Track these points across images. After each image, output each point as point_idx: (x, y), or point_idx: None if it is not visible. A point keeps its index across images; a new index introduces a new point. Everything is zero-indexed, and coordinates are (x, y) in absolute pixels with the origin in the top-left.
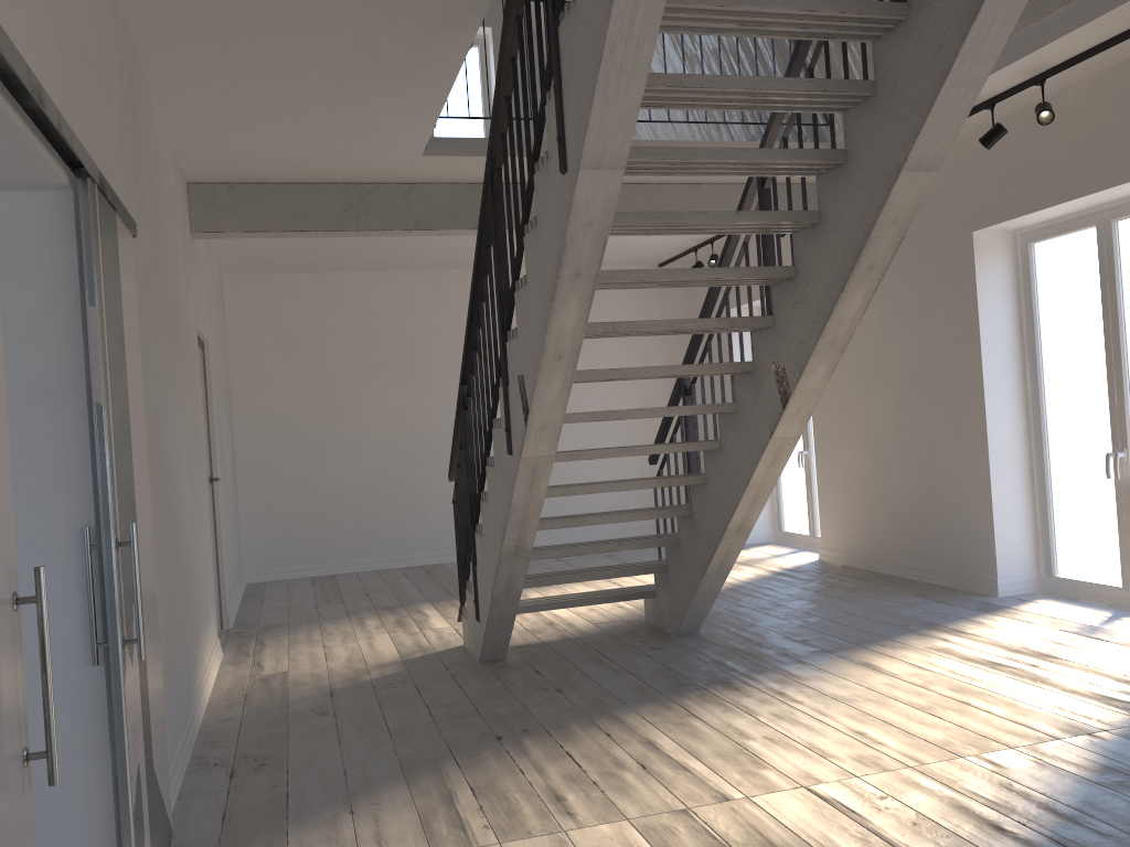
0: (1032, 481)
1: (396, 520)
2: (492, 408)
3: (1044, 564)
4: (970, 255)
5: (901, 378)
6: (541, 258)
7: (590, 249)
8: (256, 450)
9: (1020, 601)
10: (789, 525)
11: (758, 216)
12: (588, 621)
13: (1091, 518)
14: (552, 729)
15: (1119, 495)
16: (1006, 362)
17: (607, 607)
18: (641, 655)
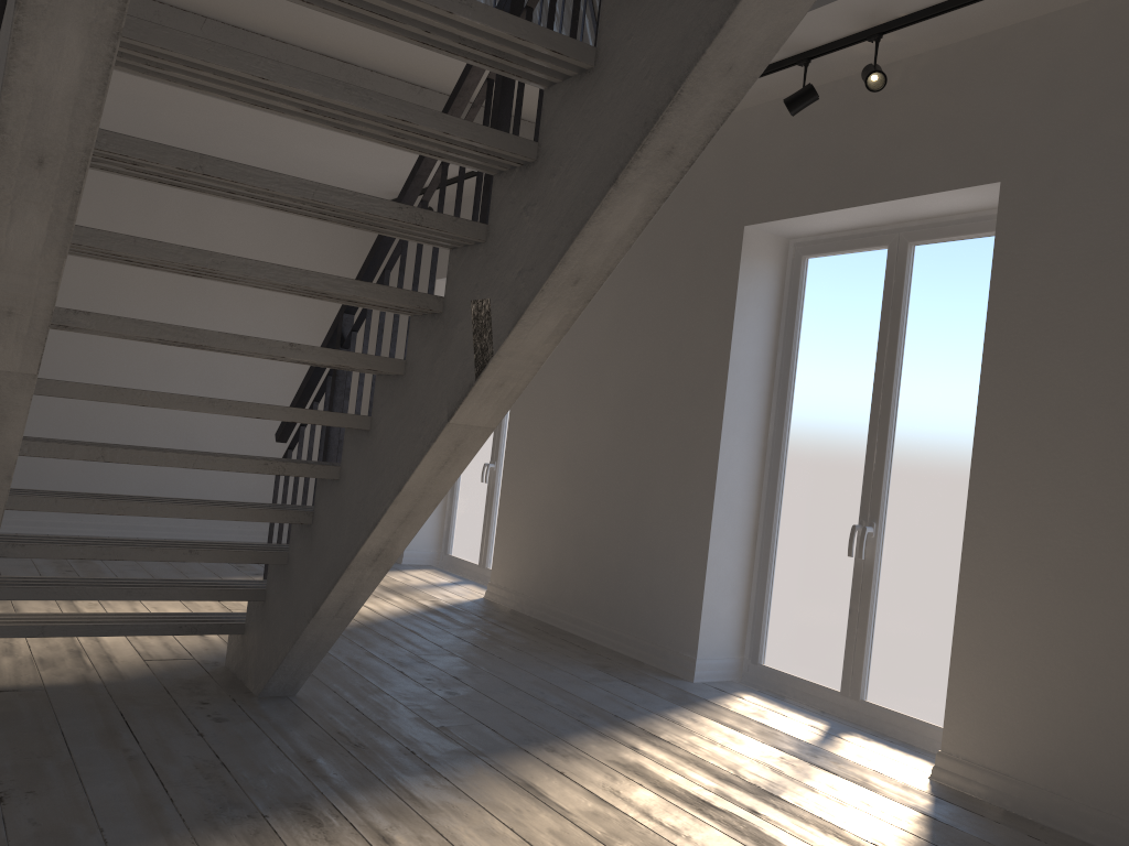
0: (754, 544)
1: None
2: None
3: (750, 647)
4: (736, 254)
5: (623, 393)
6: None
7: None
8: None
9: (719, 692)
10: (458, 549)
11: (497, 19)
12: (140, 654)
13: (818, 601)
14: None
15: (857, 579)
16: (753, 394)
17: None
18: (189, 731)
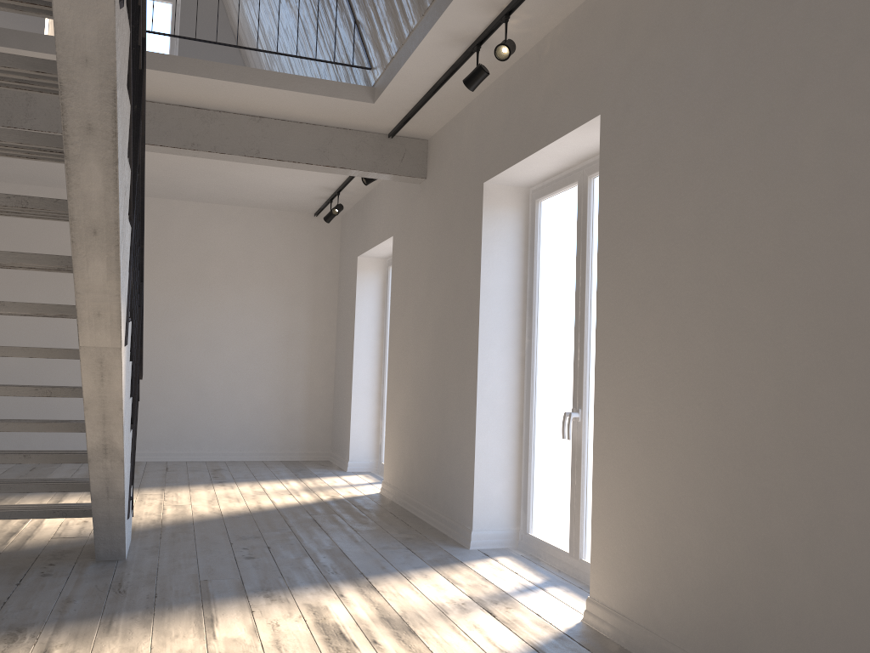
0: (521, 435)
1: (25, 416)
2: None
3: (523, 519)
4: (481, 205)
5: (435, 325)
6: None
7: None
8: None
9: (482, 556)
10: None
11: None
12: (54, 534)
13: (556, 478)
14: None
15: (574, 457)
16: (506, 314)
17: None
18: (13, 582)
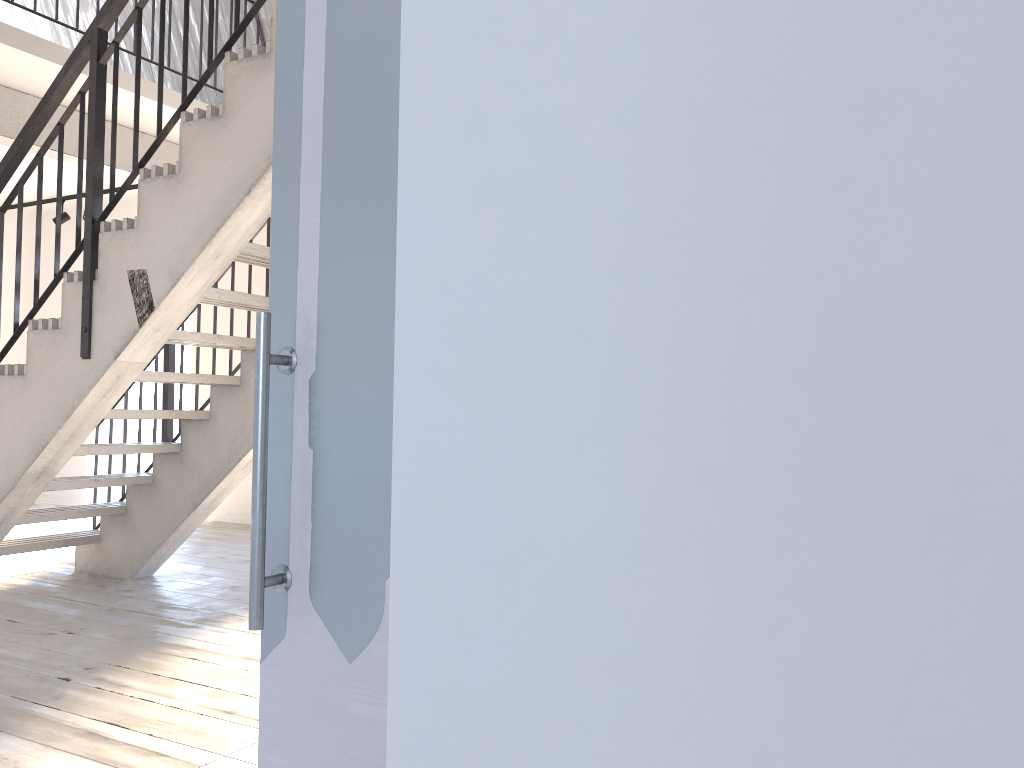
0: None
1: None
2: (35, 307)
3: None
4: None
5: None
6: (227, 149)
7: None
8: None
9: None
10: None
11: None
12: (0, 575)
13: None
14: (120, 663)
15: None
16: None
17: (3, 562)
18: (120, 597)
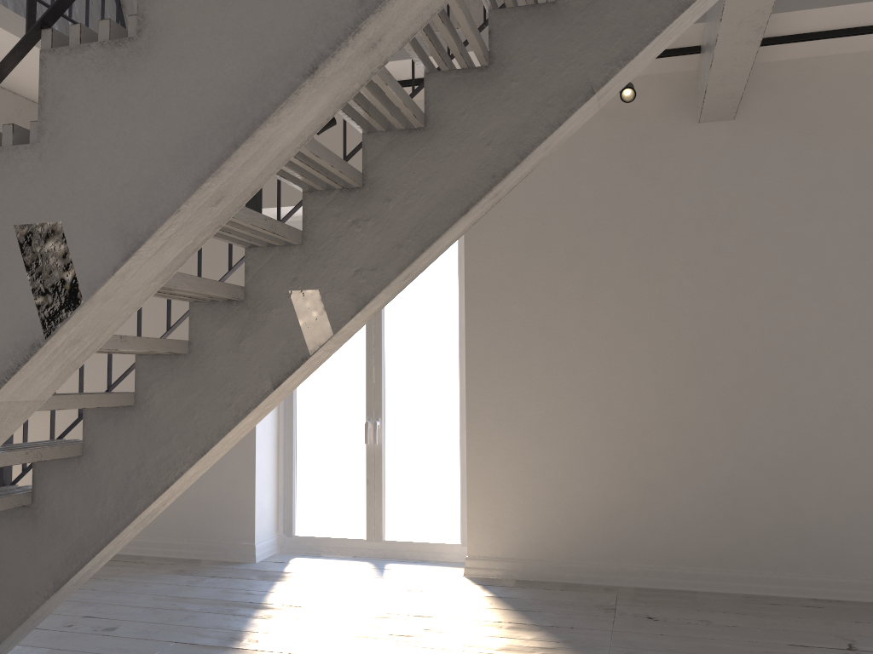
0: (278, 447)
1: None
2: None
3: (284, 525)
4: None
5: None
6: None
7: (423, 7)
8: None
9: (282, 564)
10: None
11: (399, 90)
12: None
13: (339, 480)
14: None
15: (370, 458)
16: None
17: None
18: None
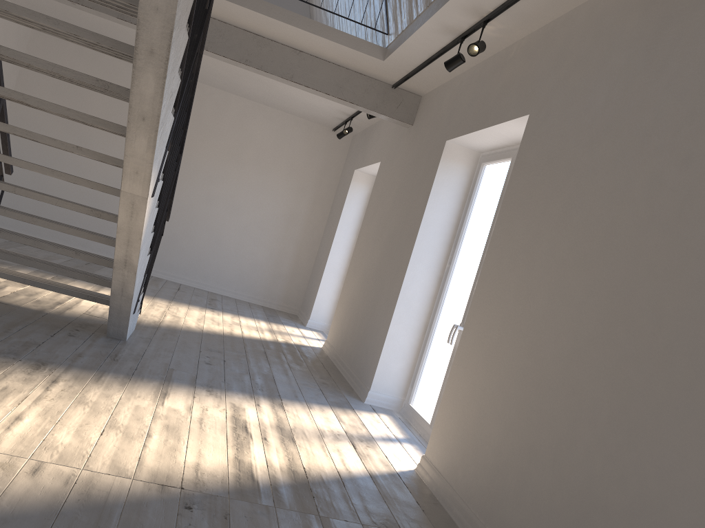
0: (424, 333)
1: (91, 225)
2: None
3: (409, 393)
4: (440, 157)
5: (388, 236)
6: None
7: None
8: (13, 145)
9: (370, 410)
10: None
11: None
12: (85, 311)
13: (437, 370)
14: None
15: (452, 358)
16: (437, 242)
17: None
18: (49, 334)
